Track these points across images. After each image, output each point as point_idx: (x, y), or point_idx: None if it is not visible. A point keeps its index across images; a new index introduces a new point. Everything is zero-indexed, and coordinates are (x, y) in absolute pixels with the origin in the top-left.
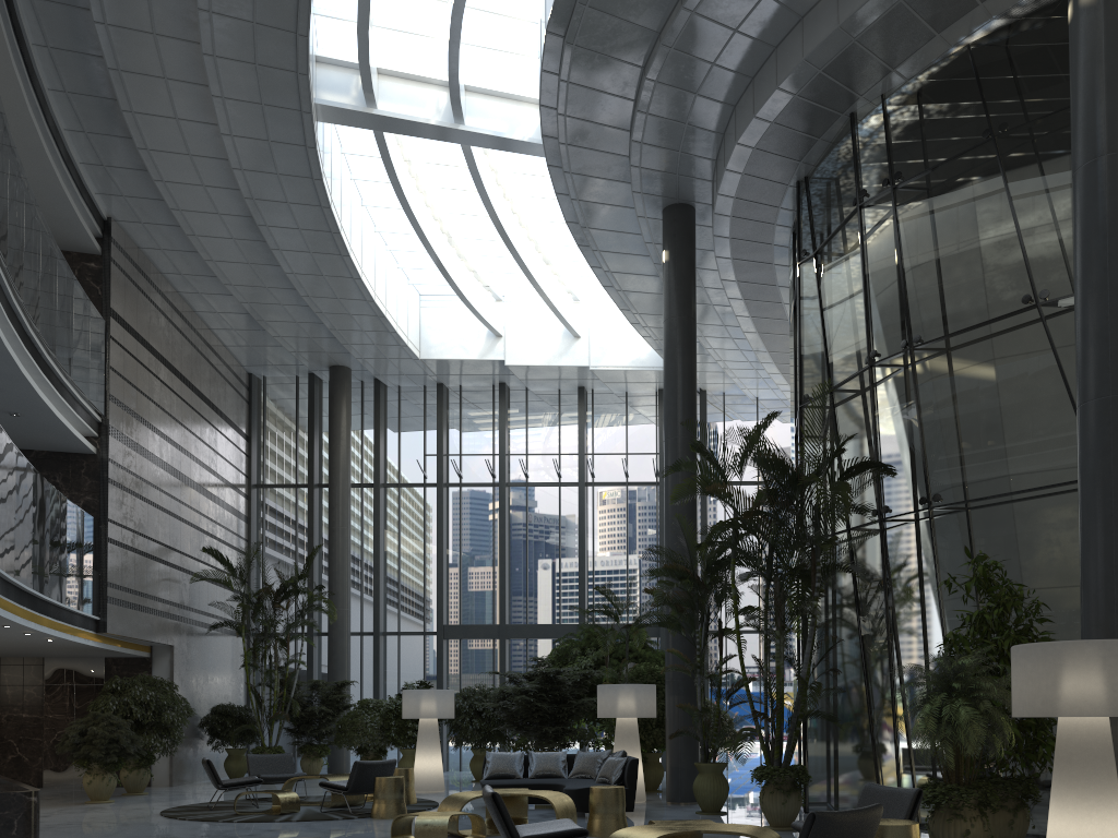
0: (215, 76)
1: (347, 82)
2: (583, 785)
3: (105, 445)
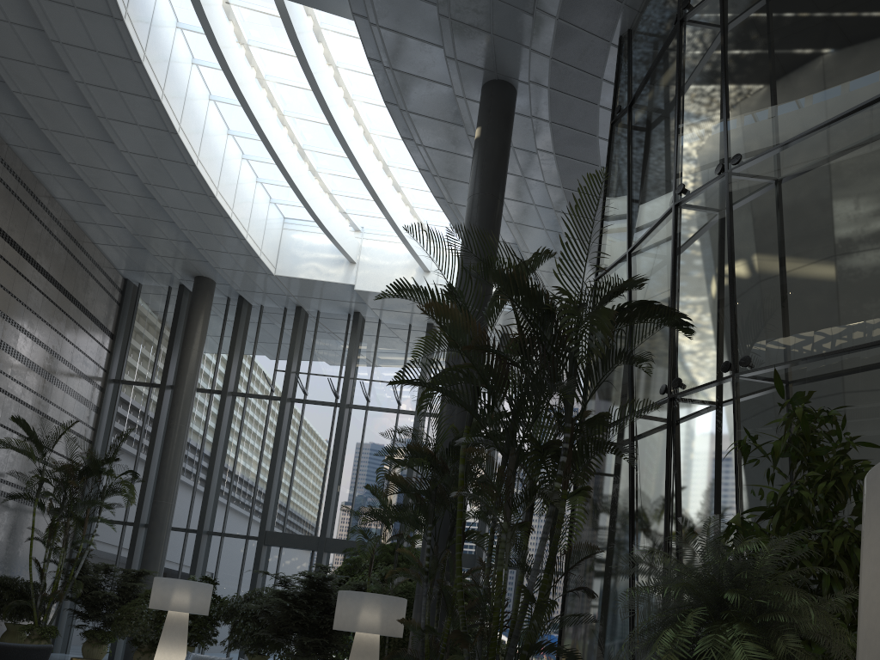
0: None
1: None
2: None
3: None
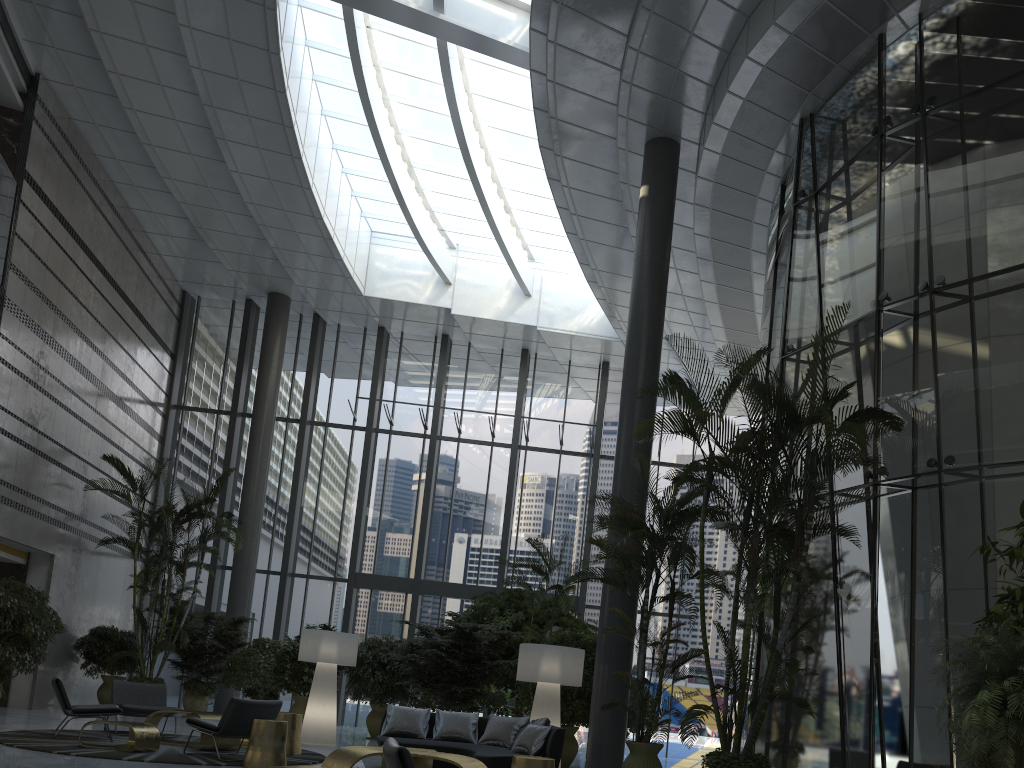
0: None
1: None
2: (497, 753)
3: None
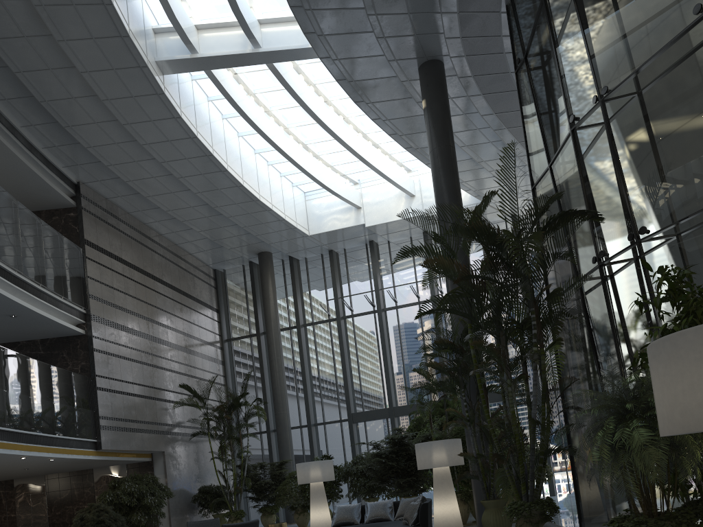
0: (75, 57)
1: (177, 41)
2: (393, 526)
3: (89, 327)
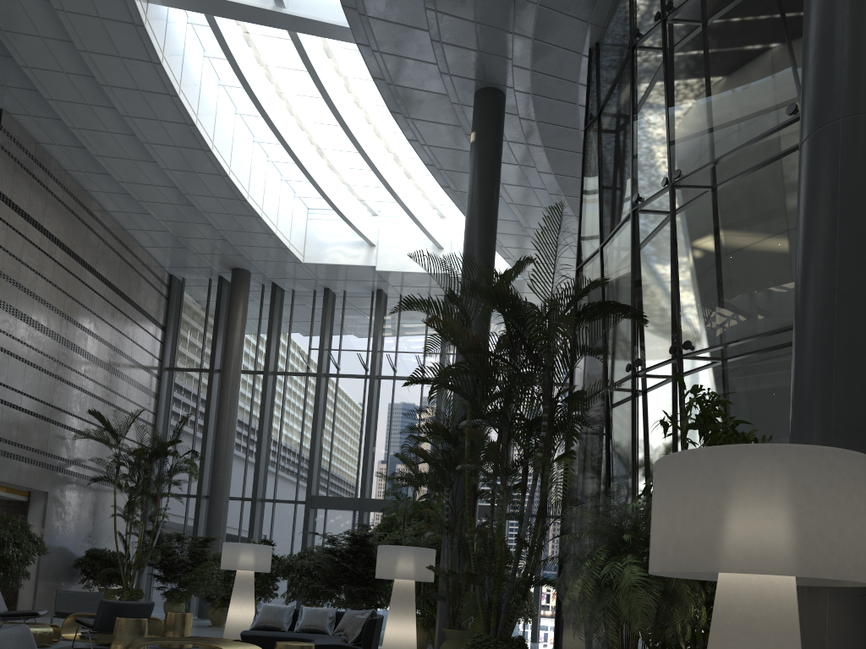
0: None
1: None
2: (328, 642)
3: None
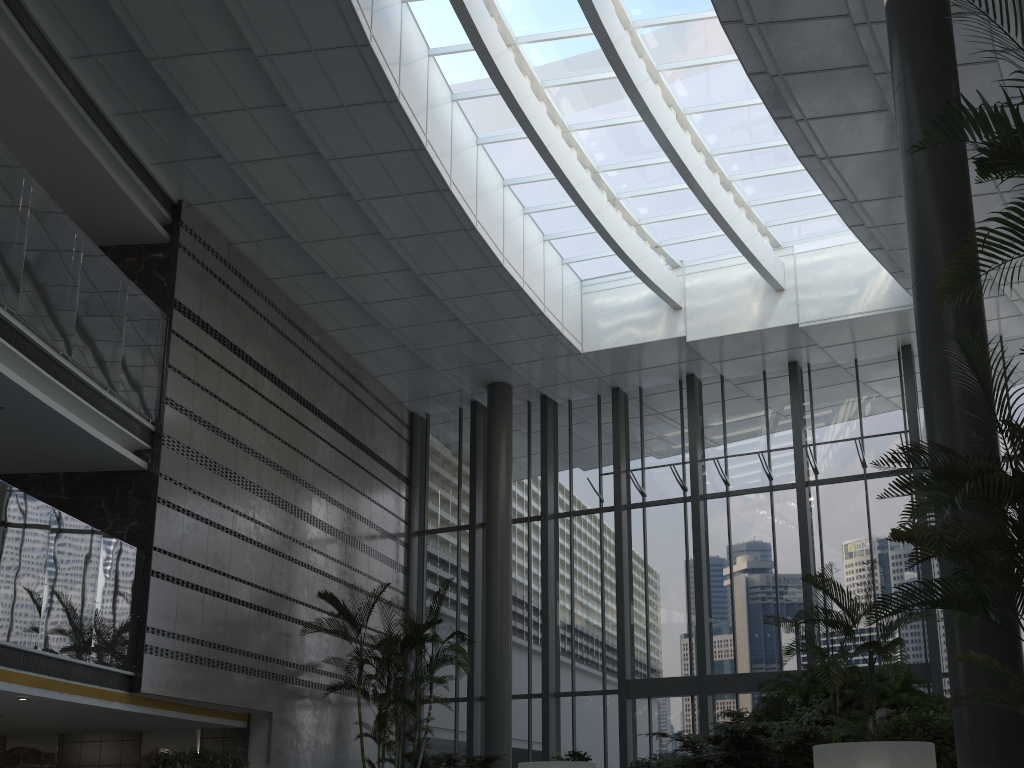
0: None
1: None
2: None
3: (156, 458)
